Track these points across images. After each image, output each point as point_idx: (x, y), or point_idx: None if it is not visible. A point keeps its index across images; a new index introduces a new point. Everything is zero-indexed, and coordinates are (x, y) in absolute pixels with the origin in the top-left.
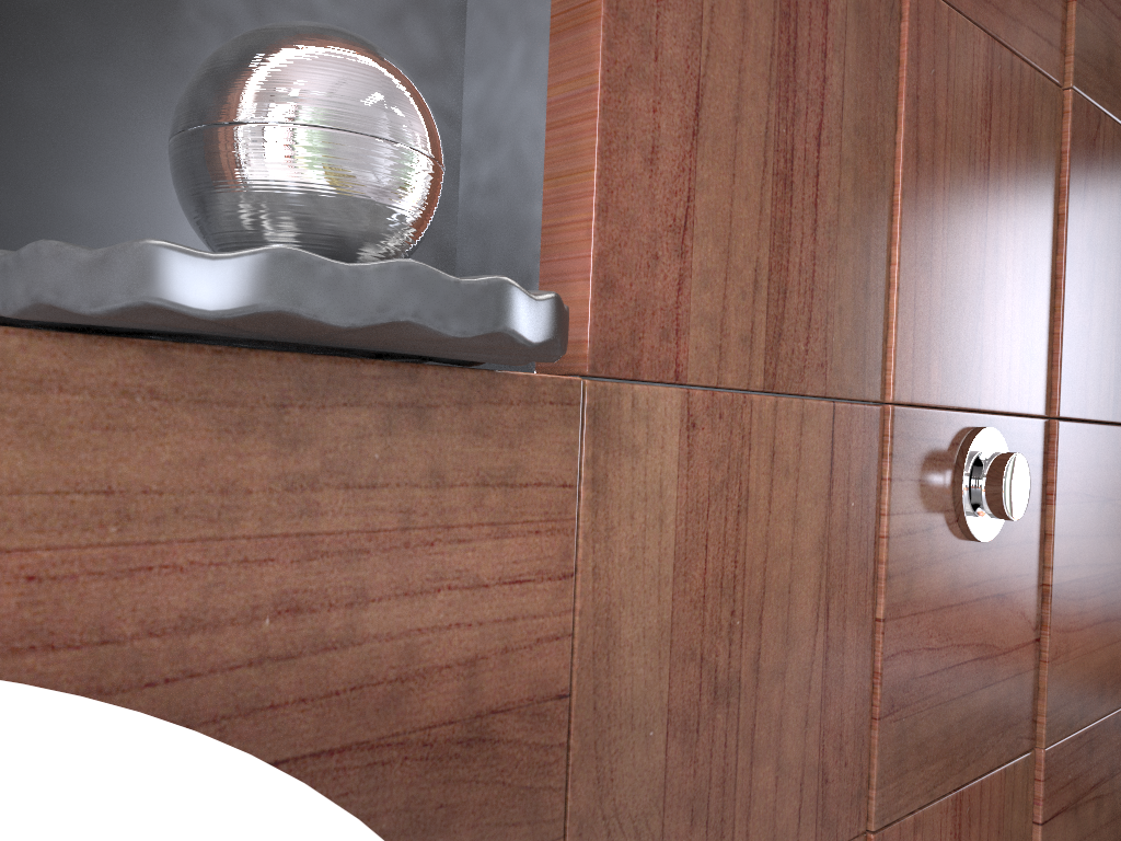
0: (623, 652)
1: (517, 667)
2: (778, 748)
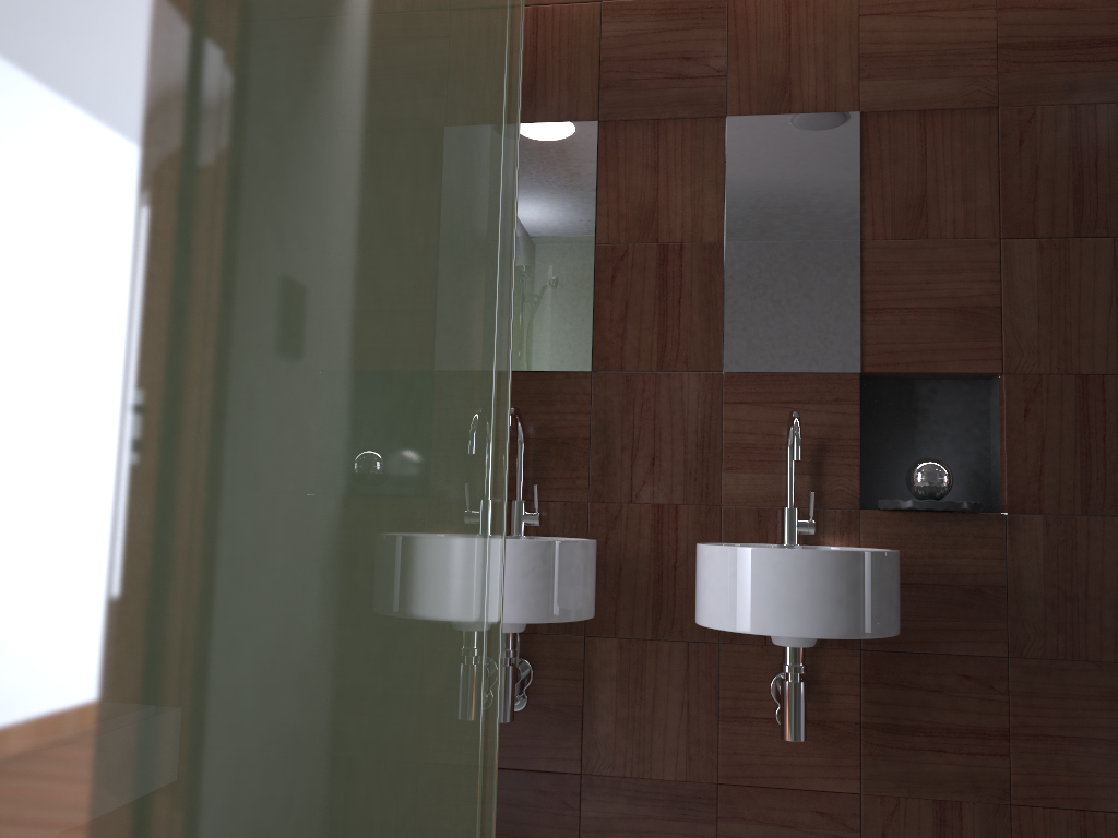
0: (1024, 580)
1: (988, 577)
2: (1100, 621)
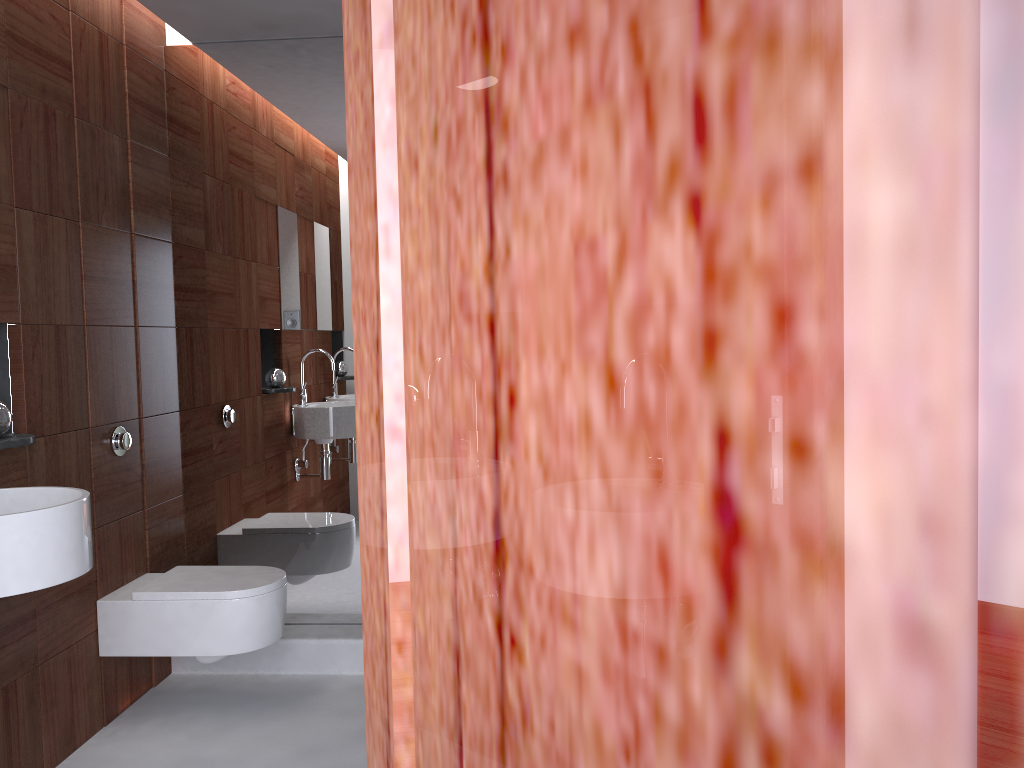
0: None
1: None
2: None
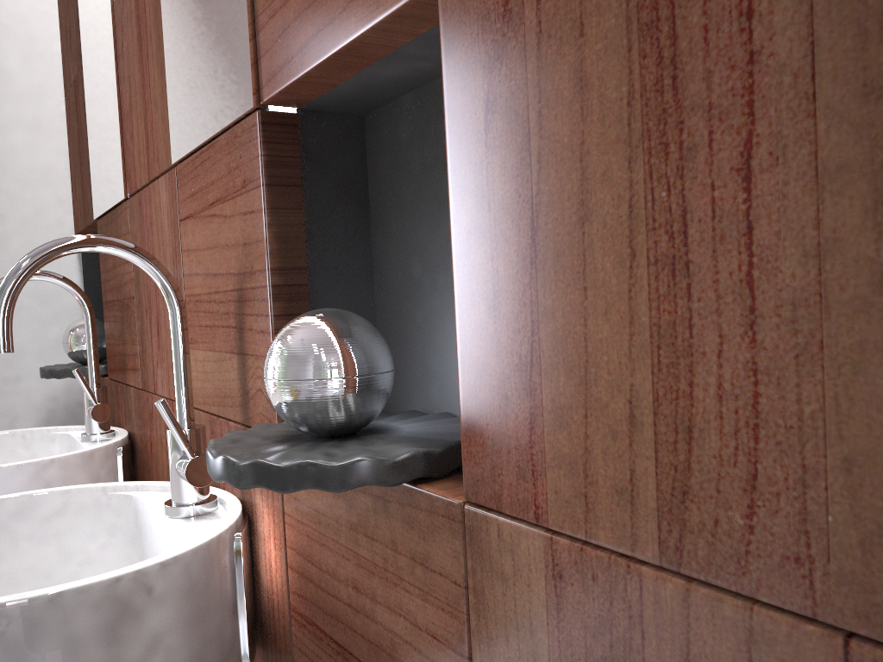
0: None
1: None
2: None
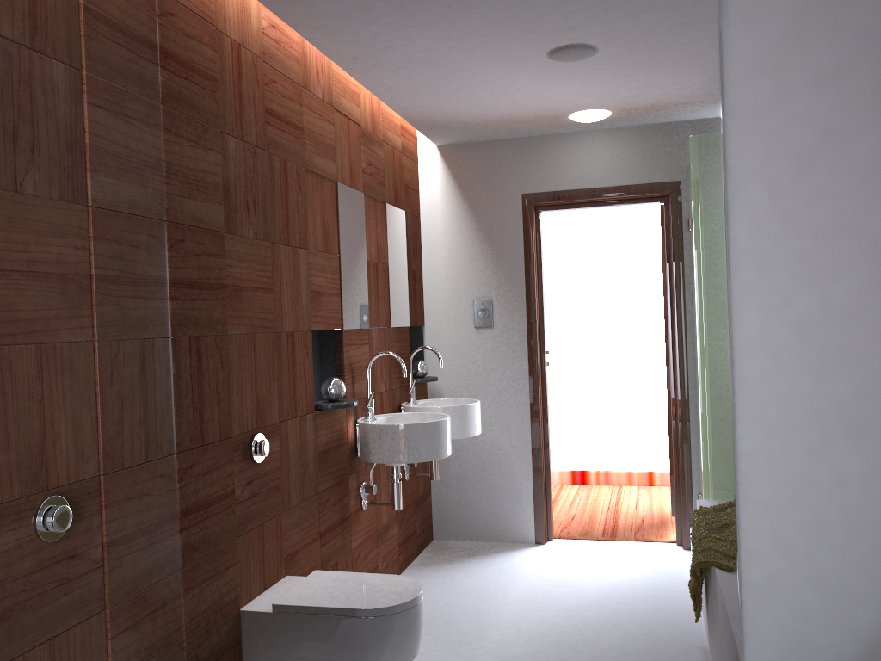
0: None
1: None
2: None
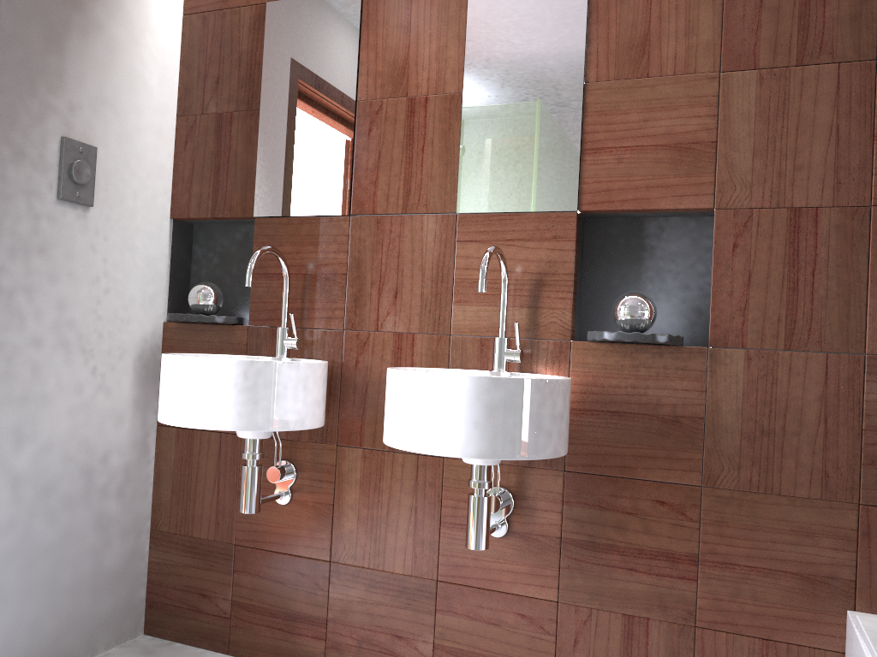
0: (722, 412)
1: (687, 408)
2: (796, 456)
